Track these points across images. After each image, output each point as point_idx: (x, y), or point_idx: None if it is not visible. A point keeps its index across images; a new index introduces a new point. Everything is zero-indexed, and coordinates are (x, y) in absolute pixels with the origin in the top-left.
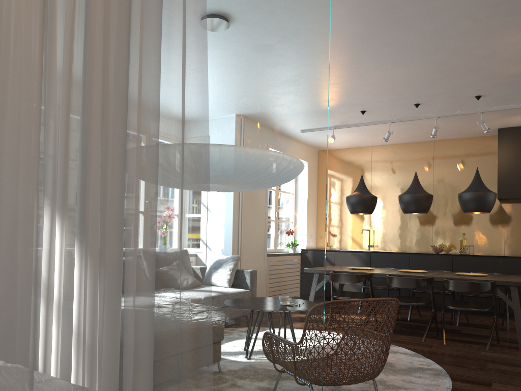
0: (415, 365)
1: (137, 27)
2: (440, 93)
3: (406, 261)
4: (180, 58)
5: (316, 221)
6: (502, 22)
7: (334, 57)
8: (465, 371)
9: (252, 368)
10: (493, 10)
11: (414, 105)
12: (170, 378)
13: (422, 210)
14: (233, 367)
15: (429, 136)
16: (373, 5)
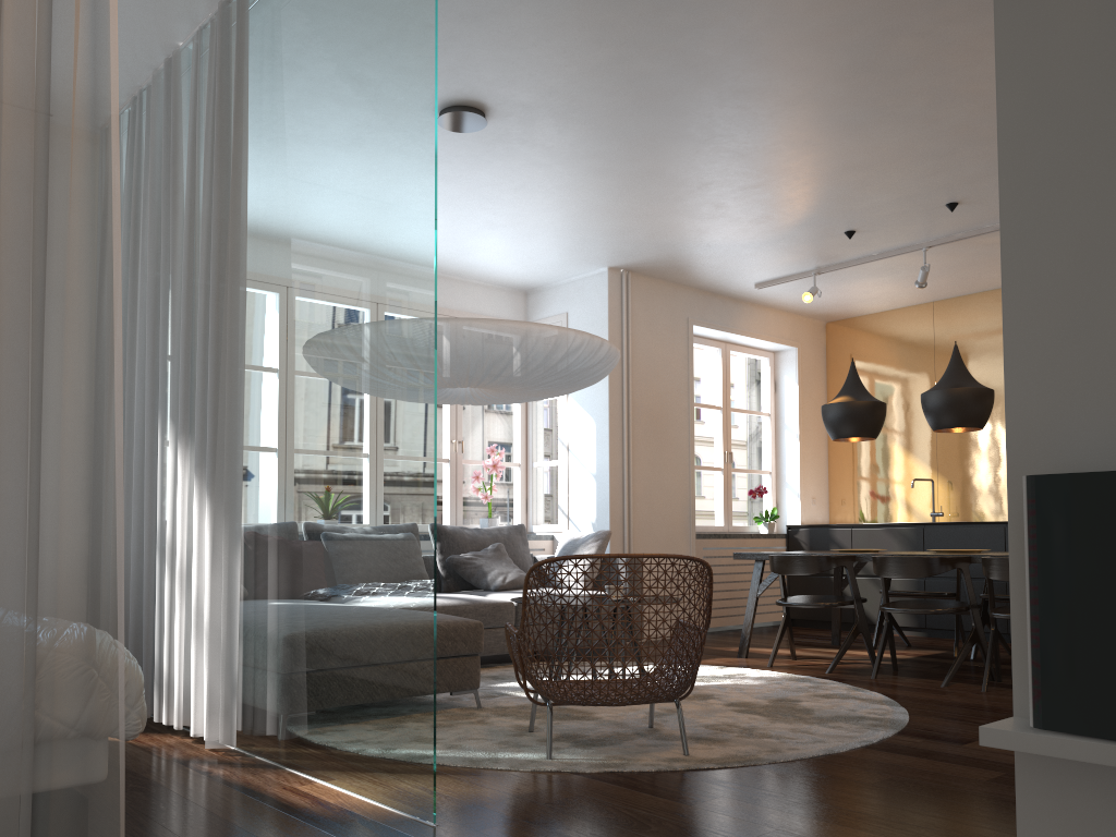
0: (854, 714)
1: (5, 190)
2: (983, 177)
3: (997, 540)
4: (80, 213)
5: (426, 410)
6: (981, 28)
7: (707, 140)
8: (950, 725)
9: (370, 640)
10: (938, 11)
11: (947, 207)
12: (70, 564)
13: (966, 422)
14: (353, 641)
15: None
16: (704, 45)
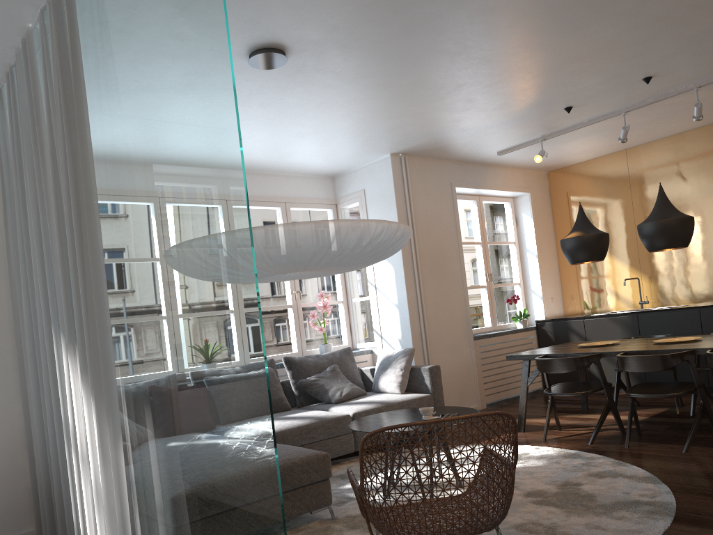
0: (630, 498)
1: None
2: (674, 54)
3: (694, 320)
4: None
5: (255, 337)
6: None
7: (460, 52)
8: (712, 505)
9: (232, 534)
10: None
11: (643, 81)
12: None
13: (676, 243)
14: (218, 532)
15: (711, 115)
16: None
